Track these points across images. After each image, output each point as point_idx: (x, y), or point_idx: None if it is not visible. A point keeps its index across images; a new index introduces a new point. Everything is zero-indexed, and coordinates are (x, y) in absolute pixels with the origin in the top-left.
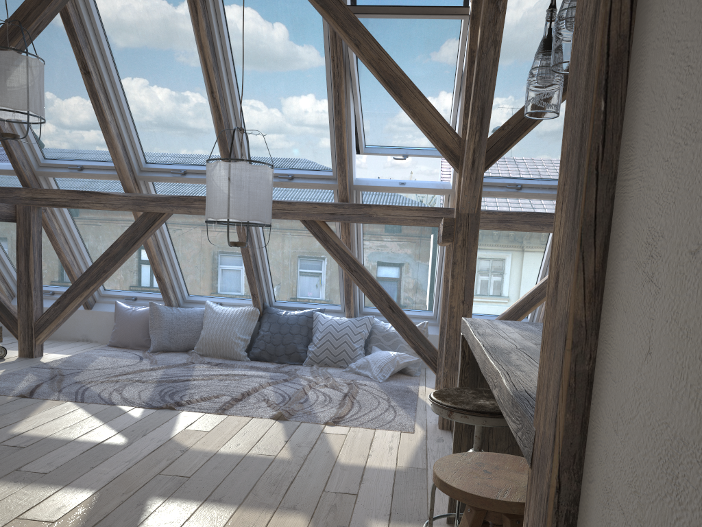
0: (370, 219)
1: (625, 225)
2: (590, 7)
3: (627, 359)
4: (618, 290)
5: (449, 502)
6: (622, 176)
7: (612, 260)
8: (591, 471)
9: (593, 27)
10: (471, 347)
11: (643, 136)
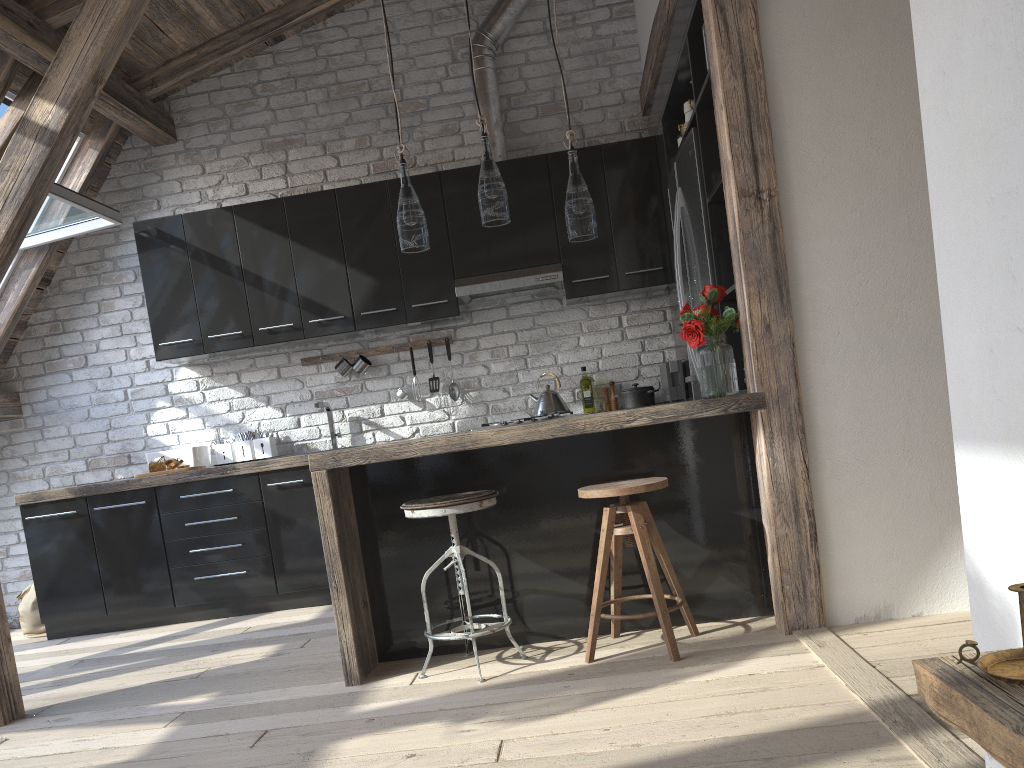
0: None
1: (803, 303)
2: (764, 230)
3: (824, 340)
4: (806, 323)
5: (357, 660)
6: (792, 288)
7: (795, 316)
8: (807, 385)
9: (773, 238)
10: (452, 448)
11: (807, 277)
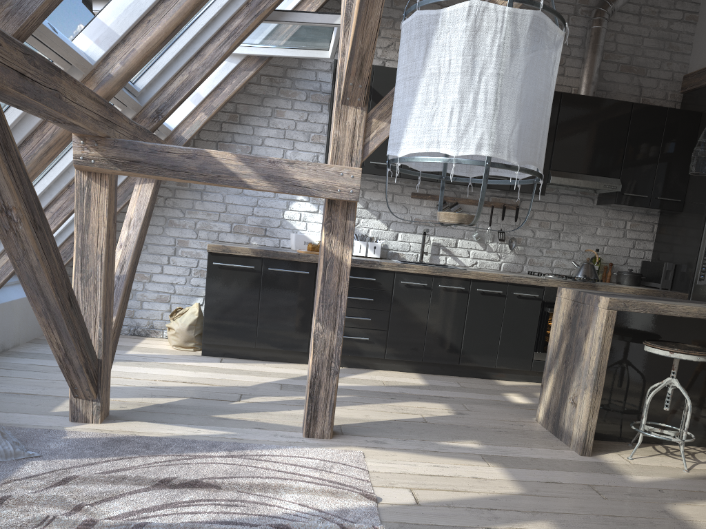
0: (60, 104)
1: None
2: None
3: None
4: None
5: (593, 440)
6: None
7: None
8: None
9: None
10: (699, 316)
11: None
